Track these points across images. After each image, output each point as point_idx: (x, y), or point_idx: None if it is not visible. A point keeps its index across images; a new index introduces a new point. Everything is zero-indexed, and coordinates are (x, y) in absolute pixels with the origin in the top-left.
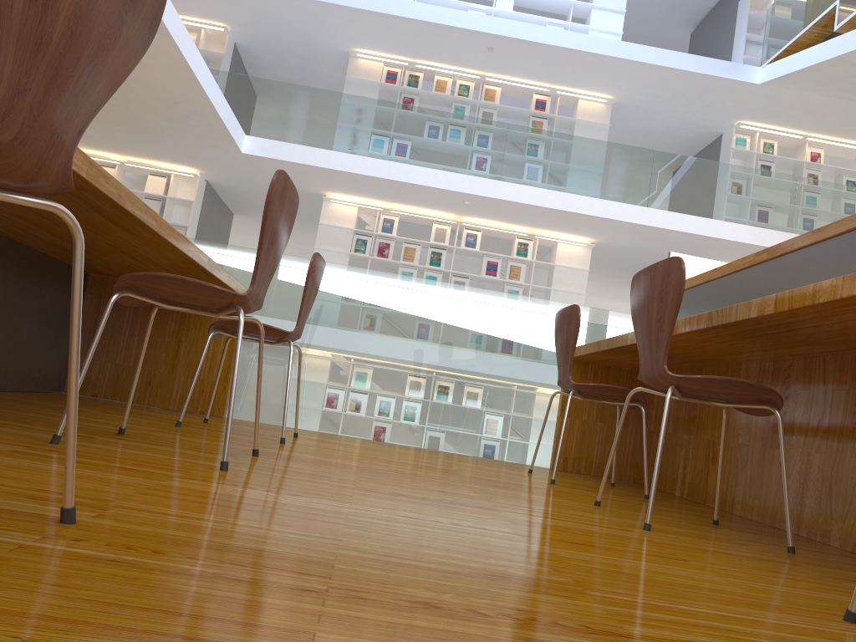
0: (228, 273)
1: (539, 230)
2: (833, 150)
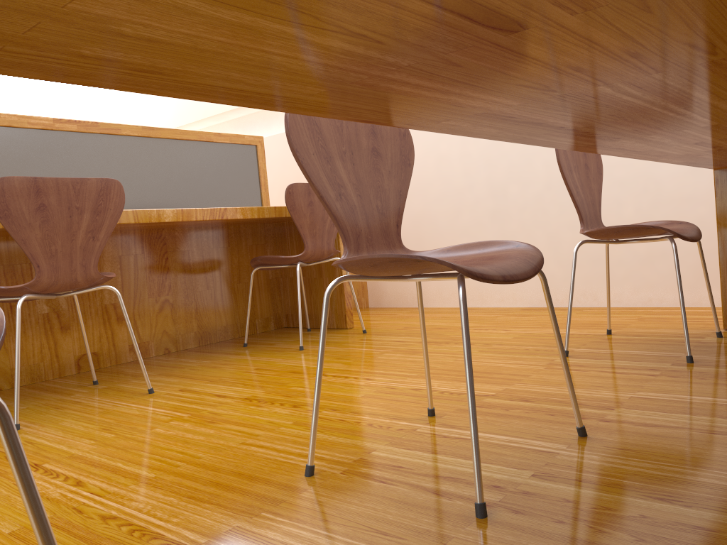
0: None
1: None
2: None
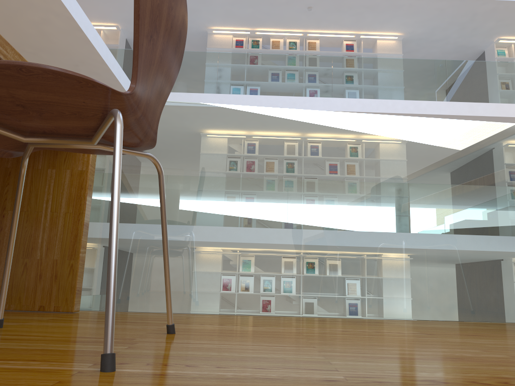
0: (26, 60)
1: None
2: None
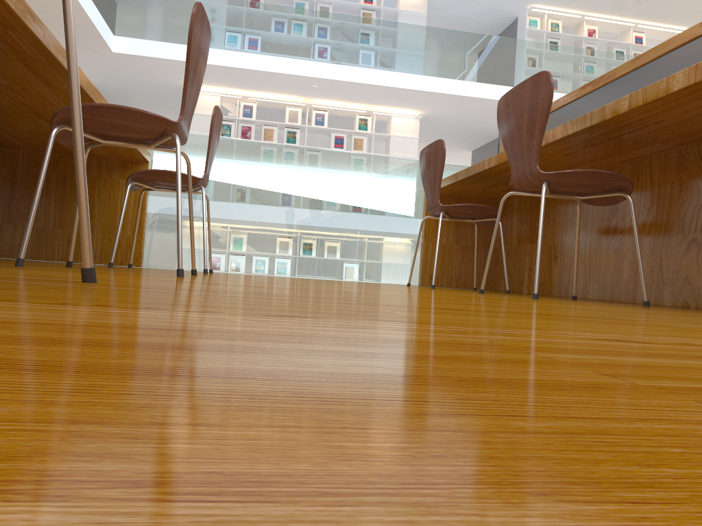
0: None
1: (376, 107)
2: (605, 27)
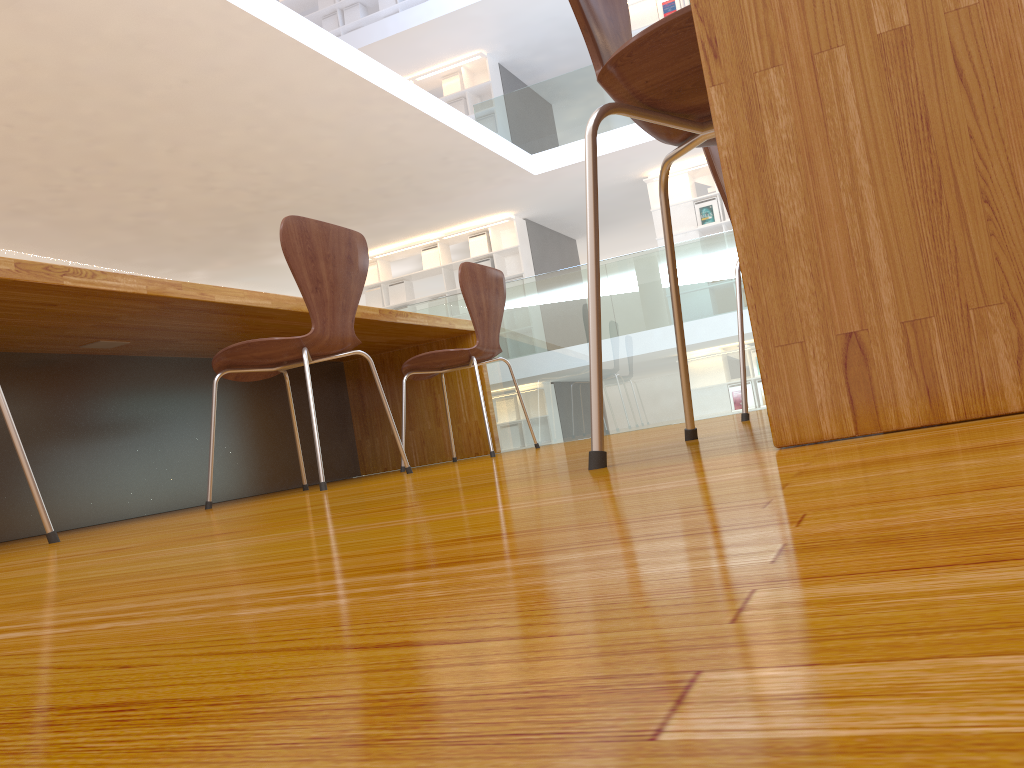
0: (425, 314)
1: None
2: None
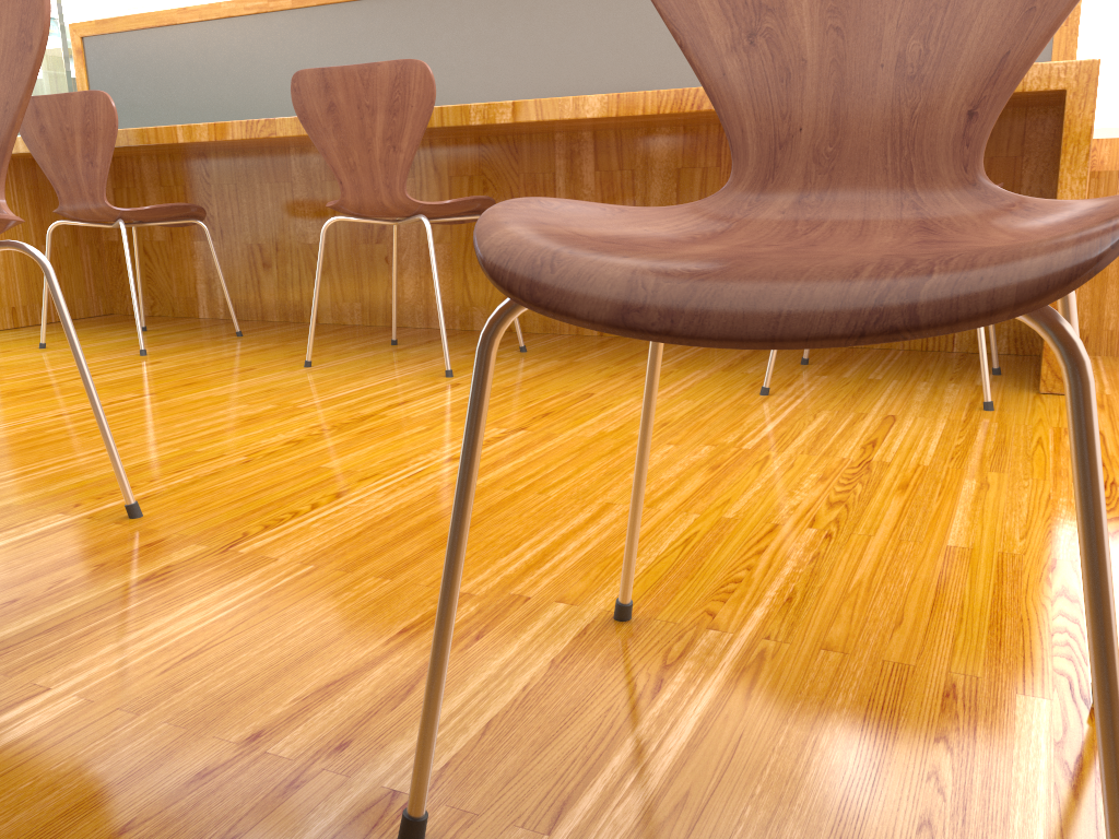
0: None
1: None
2: None
